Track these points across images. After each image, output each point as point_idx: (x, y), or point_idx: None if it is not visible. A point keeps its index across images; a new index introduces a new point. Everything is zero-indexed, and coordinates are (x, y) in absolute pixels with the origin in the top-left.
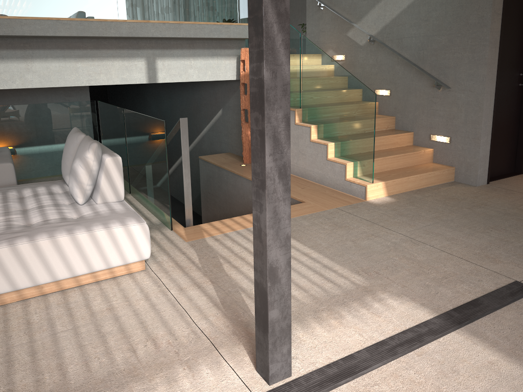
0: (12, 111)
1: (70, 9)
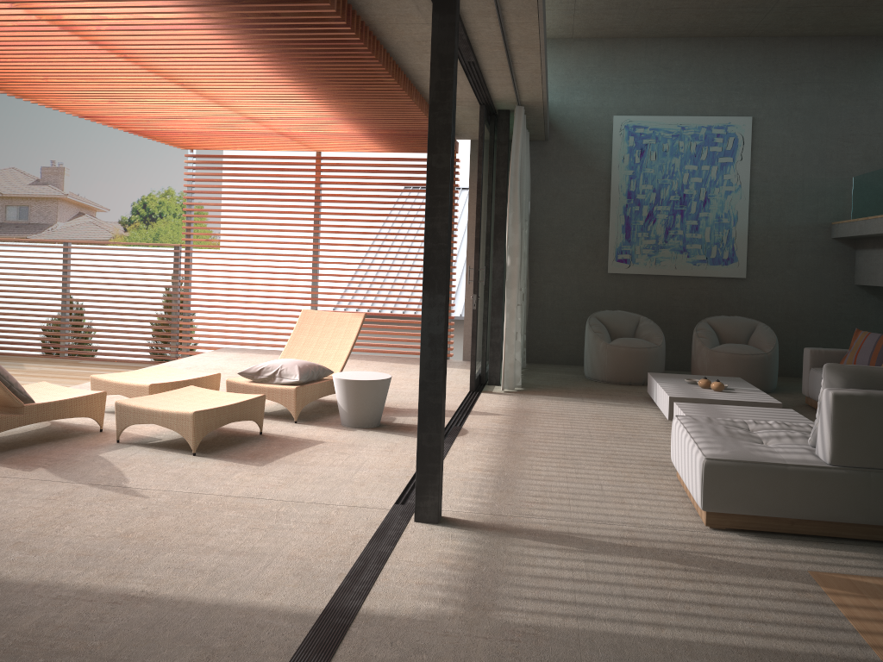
0: None
1: None
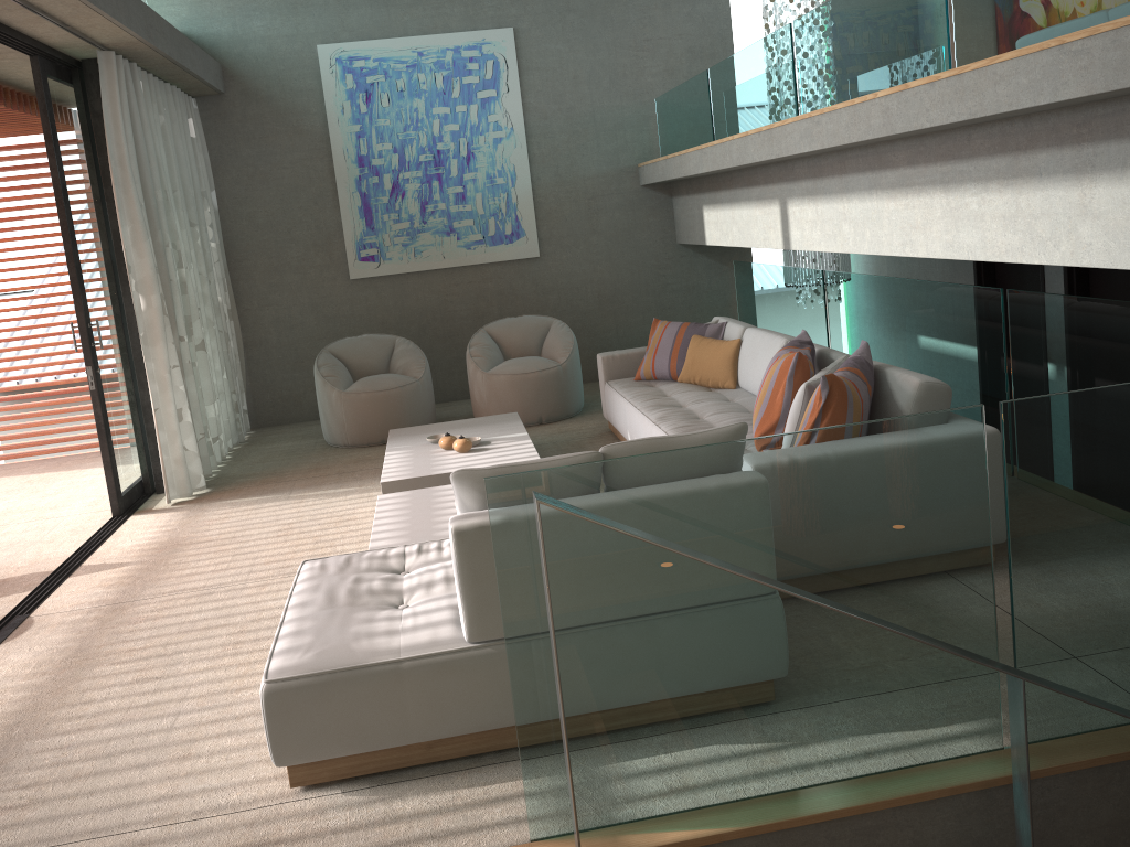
0: None
1: None
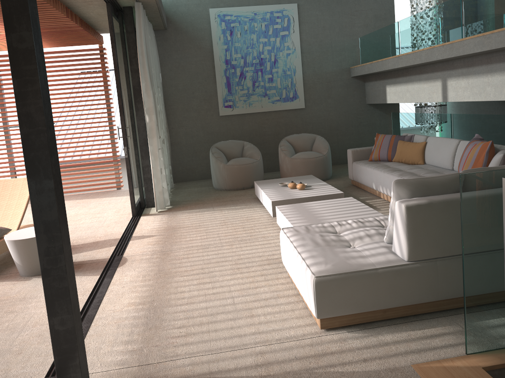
0: None
1: None
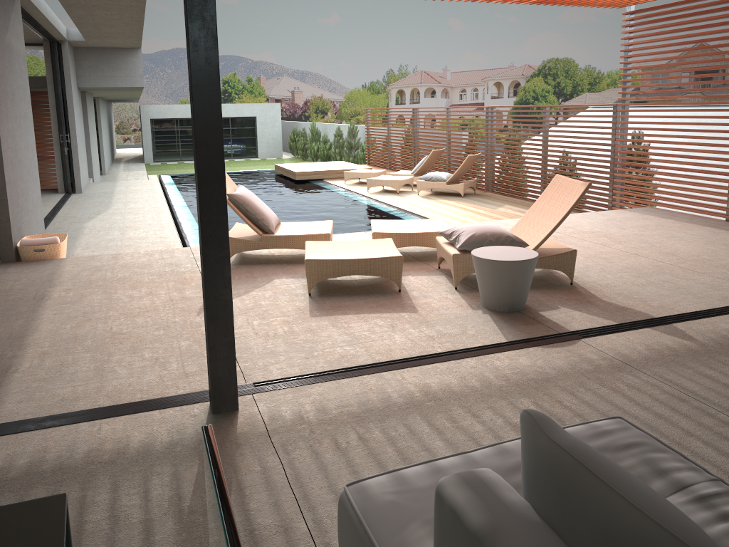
0: None
1: None
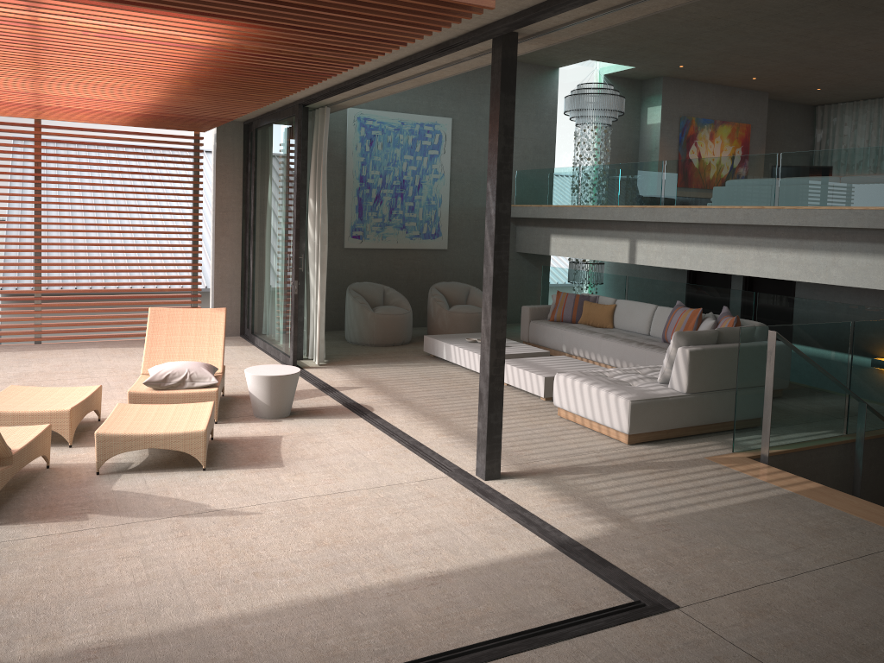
0: (843, 309)
1: (883, 194)
